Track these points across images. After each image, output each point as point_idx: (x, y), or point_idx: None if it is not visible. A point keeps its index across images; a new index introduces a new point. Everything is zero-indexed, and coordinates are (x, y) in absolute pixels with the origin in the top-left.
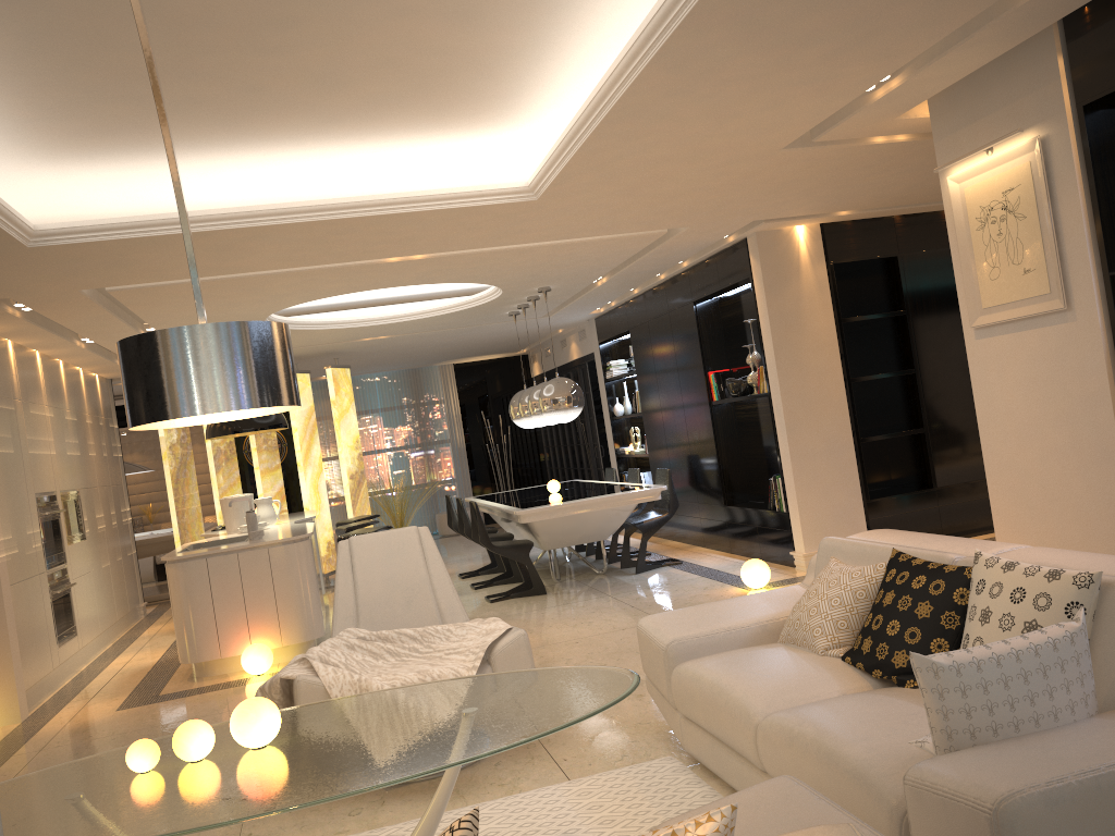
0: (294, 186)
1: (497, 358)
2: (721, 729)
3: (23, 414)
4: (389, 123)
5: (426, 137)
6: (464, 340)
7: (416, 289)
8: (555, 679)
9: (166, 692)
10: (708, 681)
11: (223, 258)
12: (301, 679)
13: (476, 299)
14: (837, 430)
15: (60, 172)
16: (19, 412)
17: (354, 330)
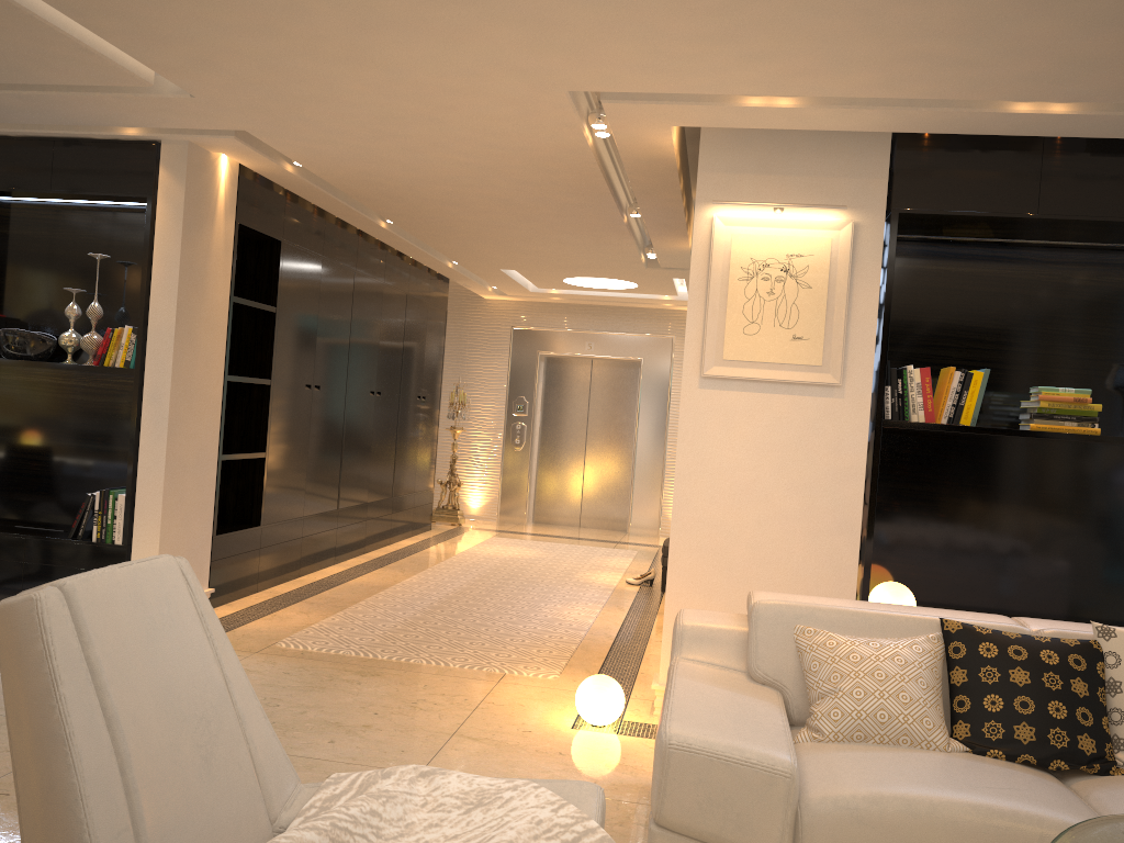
0: None
1: None
2: None
3: None
4: None
5: None
6: None
7: None
8: None
9: None
10: (967, 812)
11: None
12: None
13: None
14: (209, 440)
15: None
16: None
17: None
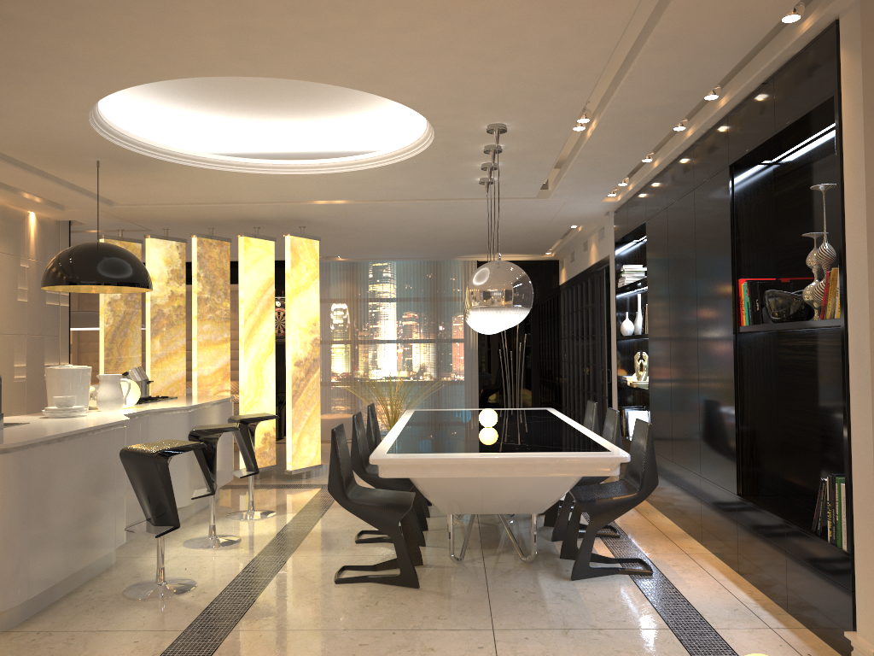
0: None
1: (524, 260)
2: None
3: None
4: None
5: None
6: (458, 224)
7: (369, 139)
8: None
9: None
10: None
11: None
12: None
13: (414, 145)
14: None
15: None
16: None
17: (278, 181)
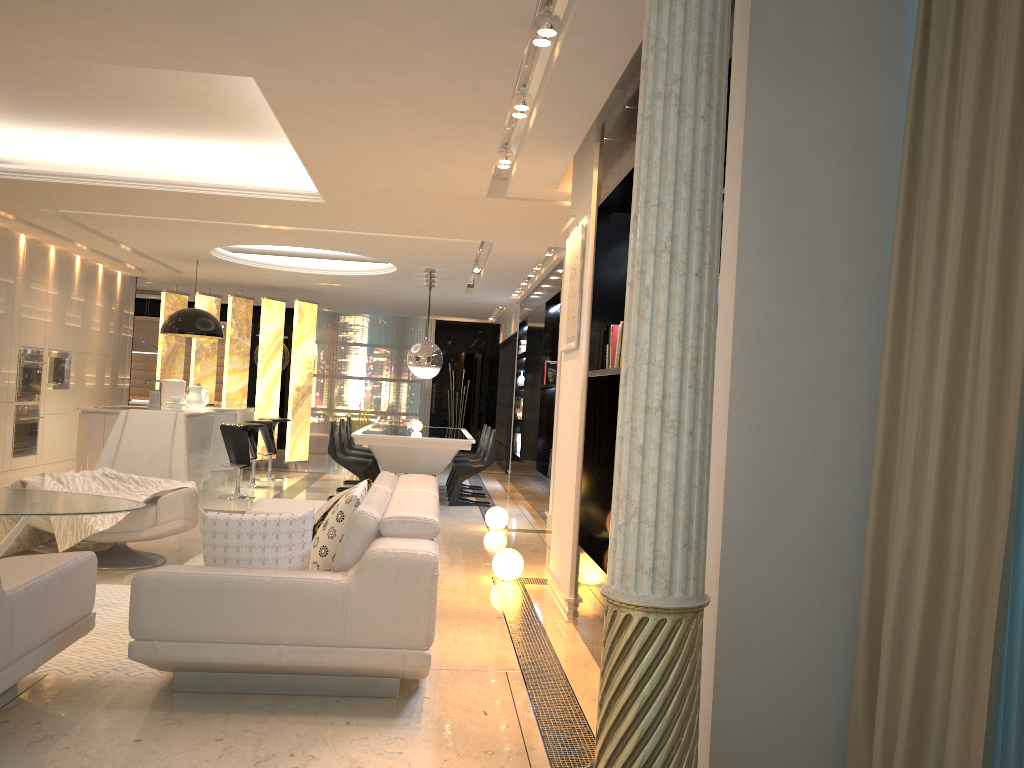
0: (182, 162)
1: (473, 322)
2: None
3: (23, 288)
4: (213, 133)
5: (251, 145)
6: (417, 300)
7: None
8: (105, 501)
9: None
10: None
11: (123, 204)
12: (30, 483)
13: (386, 268)
14: None
15: (4, 129)
16: (18, 285)
17: (300, 274)
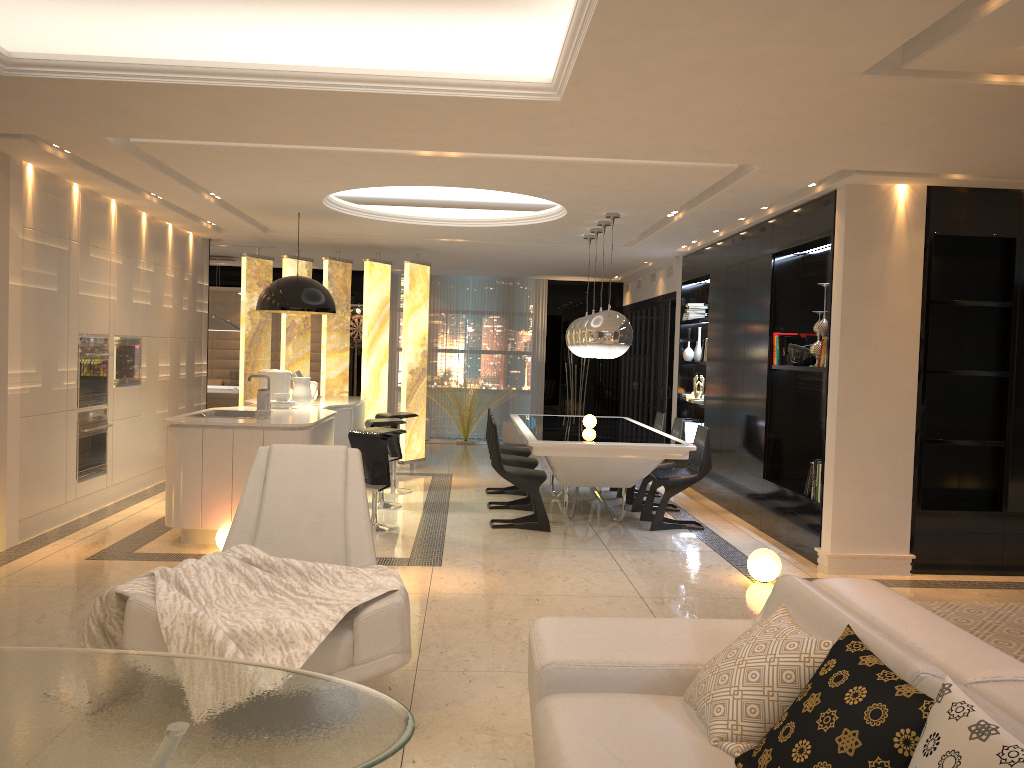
0: (315, 55)
1: (591, 281)
2: None
3: (79, 256)
4: None
5: (443, 10)
6: (548, 257)
7: (495, 196)
8: (320, 704)
9: (141, 551)
10: (551, 742)
11: (230, 122)
12: (133, 599)
13: (545, 215)
14: (898, 425)
15: None
16: (73, 253)
17: (424, 228)
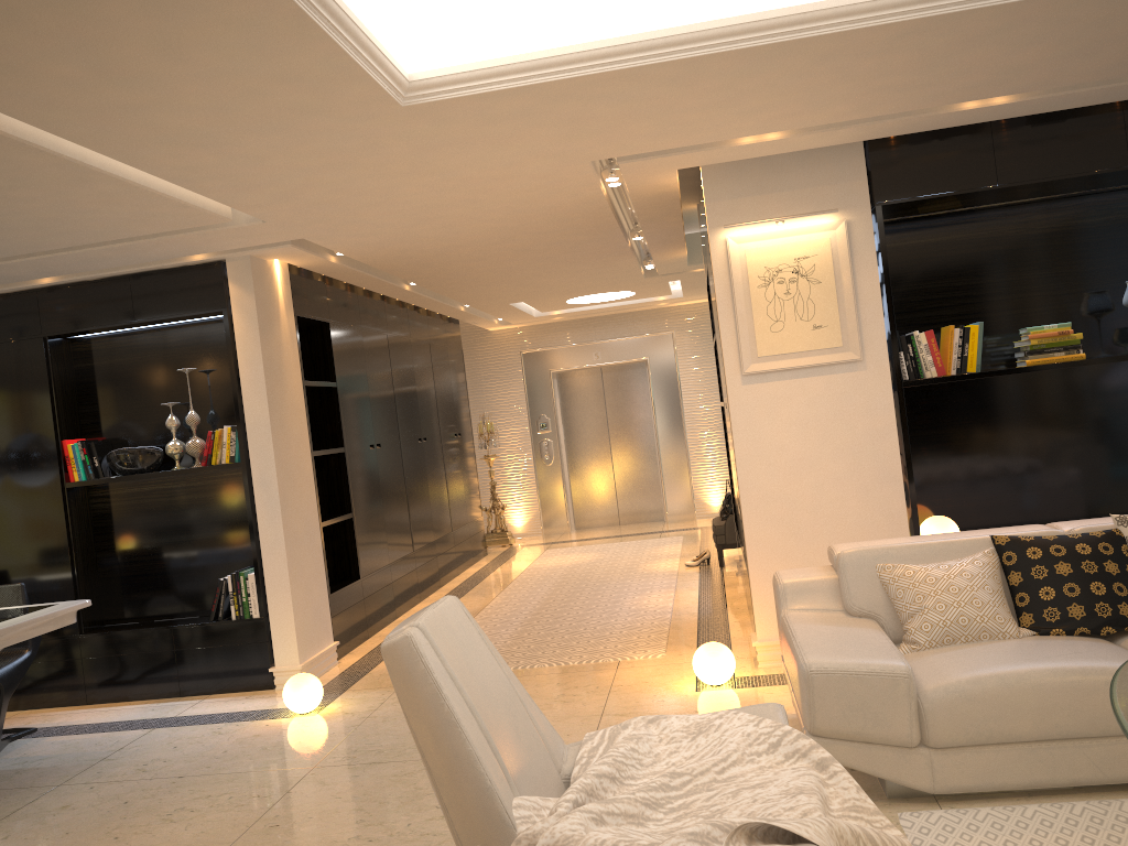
0: None
1: None
2: (1087, 717)
3: None
4: None
5: None
6: None
7: None
8: None
9: None
10: (1047, 675)
11: None
12: None
13: None
14: (311, 511)
15: None
16: None
17: None
